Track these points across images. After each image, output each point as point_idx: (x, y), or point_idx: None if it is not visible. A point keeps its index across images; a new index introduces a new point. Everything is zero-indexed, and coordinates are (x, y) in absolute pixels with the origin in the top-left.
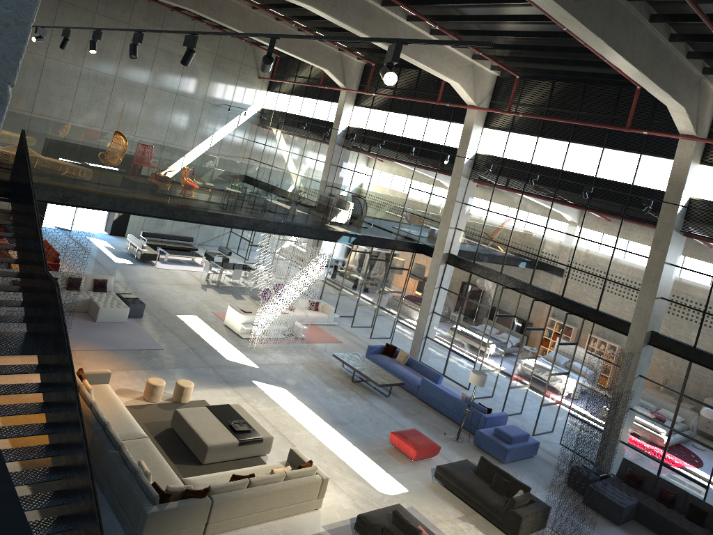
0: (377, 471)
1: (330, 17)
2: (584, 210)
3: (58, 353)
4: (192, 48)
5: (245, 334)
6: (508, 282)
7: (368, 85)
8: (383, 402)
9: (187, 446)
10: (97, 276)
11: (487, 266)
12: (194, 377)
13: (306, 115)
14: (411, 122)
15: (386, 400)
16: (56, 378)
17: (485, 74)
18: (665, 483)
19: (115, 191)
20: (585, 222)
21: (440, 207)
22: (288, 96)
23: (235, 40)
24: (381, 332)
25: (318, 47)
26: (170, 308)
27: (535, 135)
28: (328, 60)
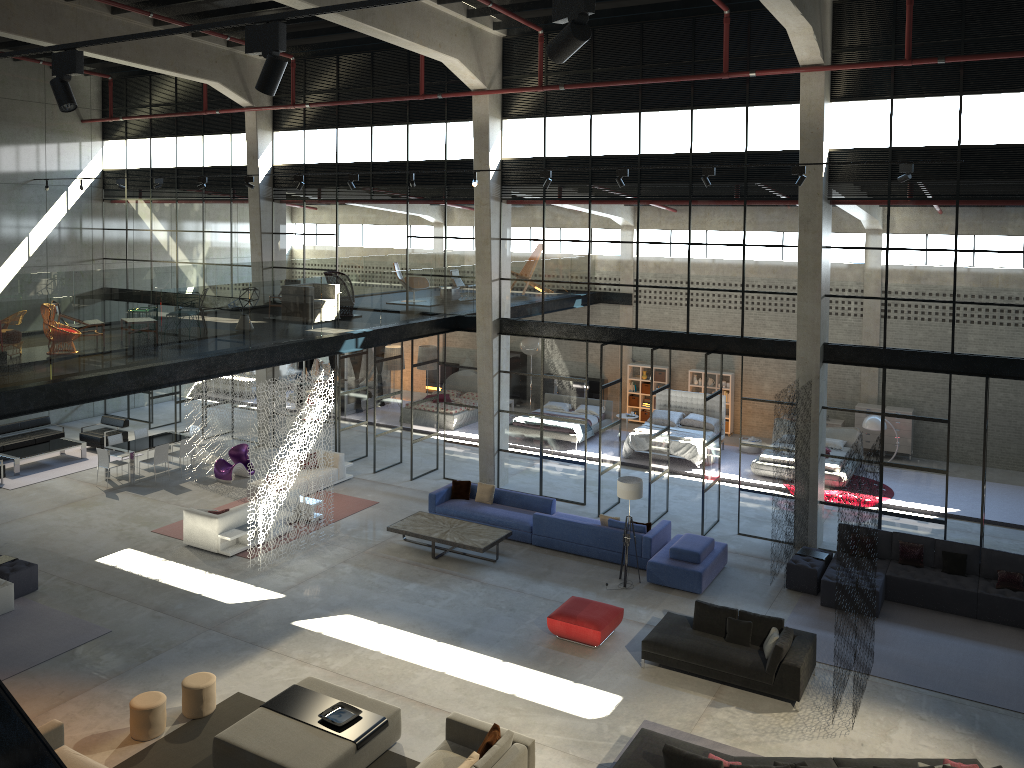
0: (563, 688)
1: None
2: (687, 204)
3: (18, 761)
4: (277, 52)
5: (230, 547)
6: (603, 335)
7: (293, 93)
8: (495, 572)
9: None
10: None
11: (565, 321)
12: (196, 659)
13: (190, 164)
14: (381, 136)
15: (498, 568)
16: None
17: (488, 38)
18: (903, 537)
19: None
20: (693, 220)
21: (466, 254)
22: (146, 141)
23: (22, 65)
24: (424, 465)
25: (194, 48)
26: (76, 552)
27: (585, 113)
28: (214, 66)
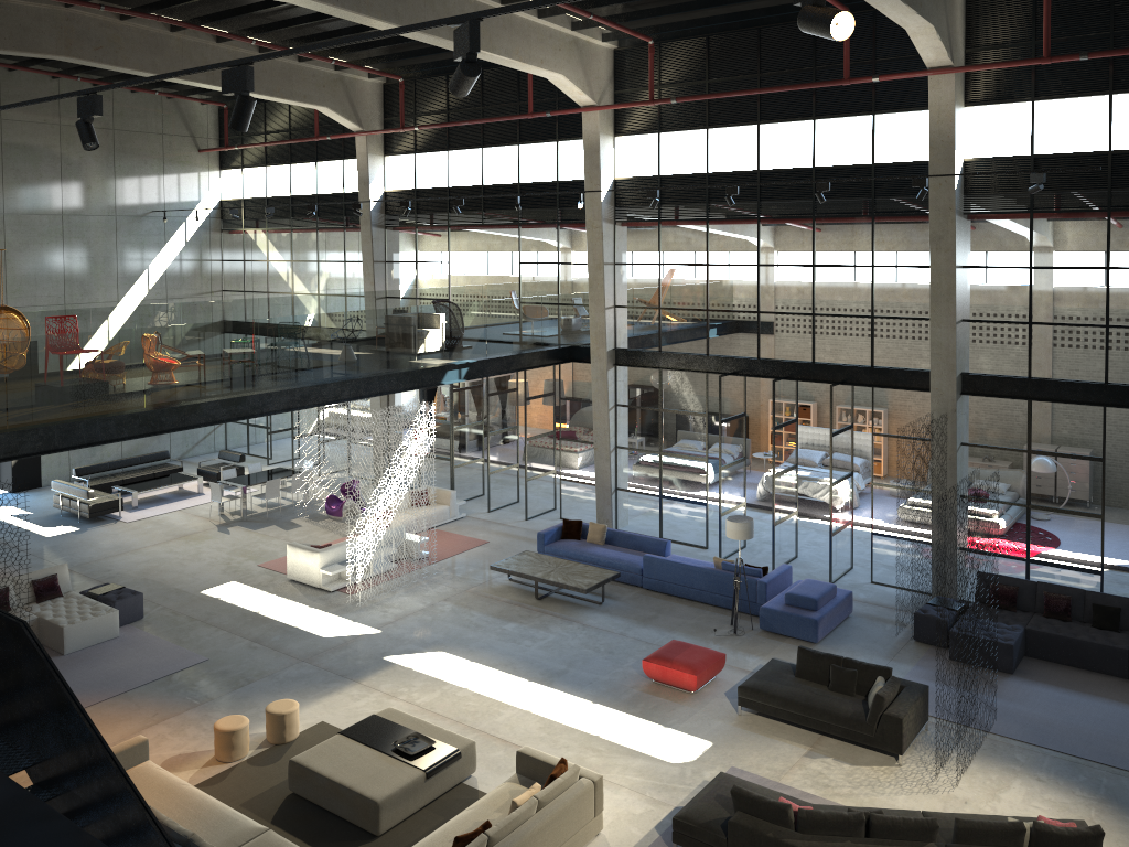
0: (651, 731)
1: (338, 10)
2: (811, 223)
3: (78, 752)
4: (247, 93)
5: (332, 583)
6: (724, 365)
7: (402, 116)
8: (599, 615)
9: (337, 814)
10: (36, 574)
11: (683, 350)
12: (286, 689)
13: (304, 192)
14: (492, 157)
15: (603, 610)
16: (90, 800)
17: (597, 51)
18: (1048, 588)
19: (34, 415)
20: (817, 240)
21: (579, 280)
22: (262, 169)
23: (140, 96)
24: (540, 504)
25: (301, 73)
26: (183, 584)
27: (701, 127)
28: (322, 90)
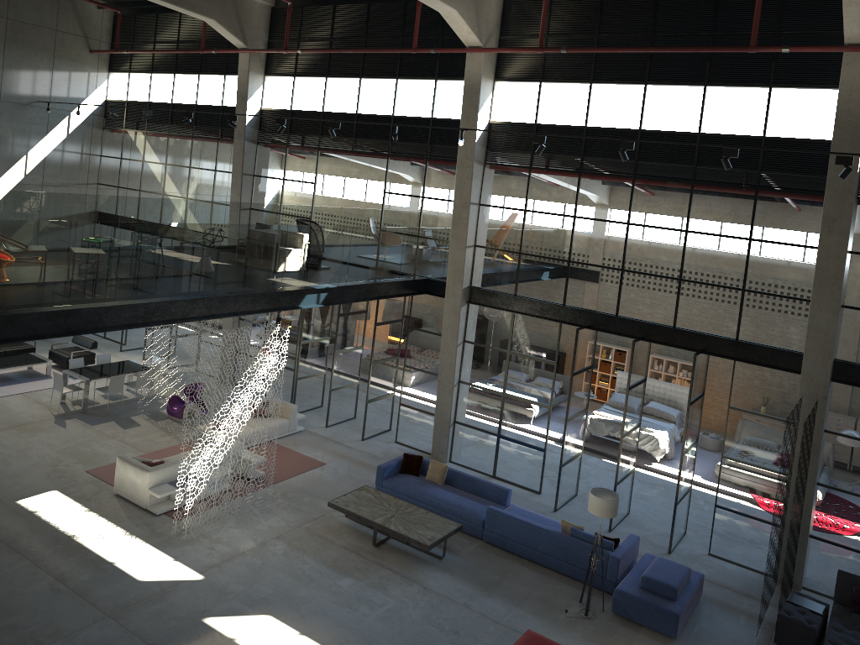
0: None
1: None
2: (689, 188)
3: None
4: None
5: (159, 504)
6: (579, 317)
7: (287, 38)
8: (440, 574)
9: None
10: None
11: (539, 297)
12: None
13: (184, 101)
14: (369, 88)
15: (444, 568)
16: None
17: None
18: None
19: None
20: (693, 206)
21: (442, 216)
22: (147, 75)
23: None
24: (377, 426)
25: None
26: (0, 488)
27: (585, 81)
28: (212, 3)
